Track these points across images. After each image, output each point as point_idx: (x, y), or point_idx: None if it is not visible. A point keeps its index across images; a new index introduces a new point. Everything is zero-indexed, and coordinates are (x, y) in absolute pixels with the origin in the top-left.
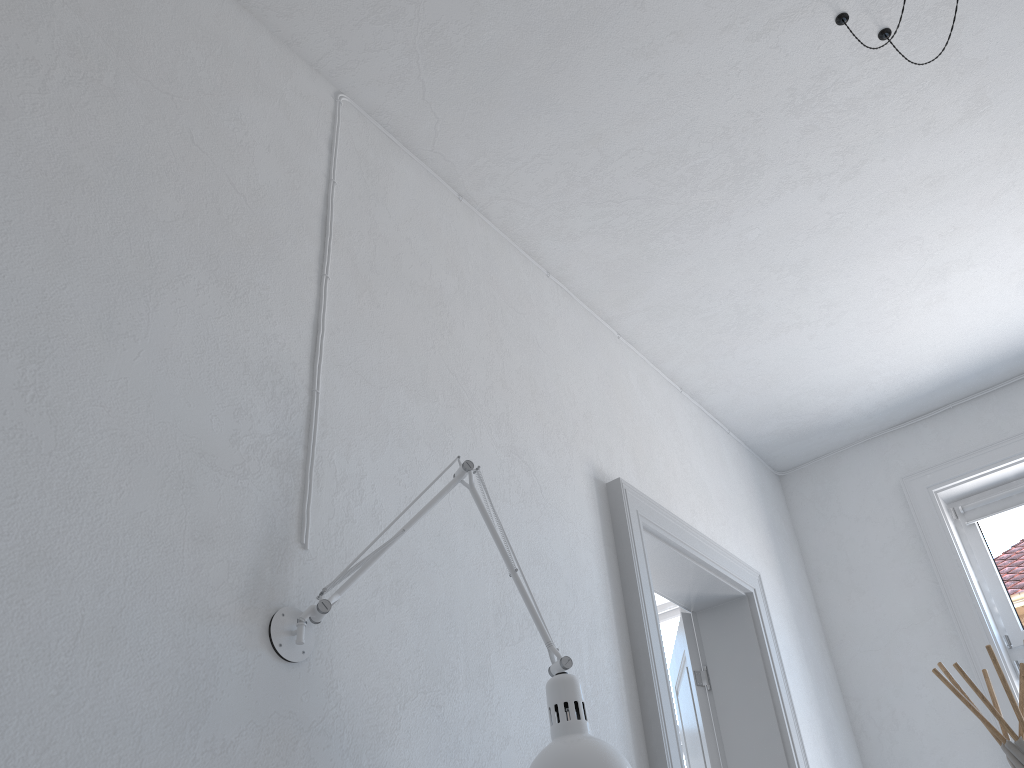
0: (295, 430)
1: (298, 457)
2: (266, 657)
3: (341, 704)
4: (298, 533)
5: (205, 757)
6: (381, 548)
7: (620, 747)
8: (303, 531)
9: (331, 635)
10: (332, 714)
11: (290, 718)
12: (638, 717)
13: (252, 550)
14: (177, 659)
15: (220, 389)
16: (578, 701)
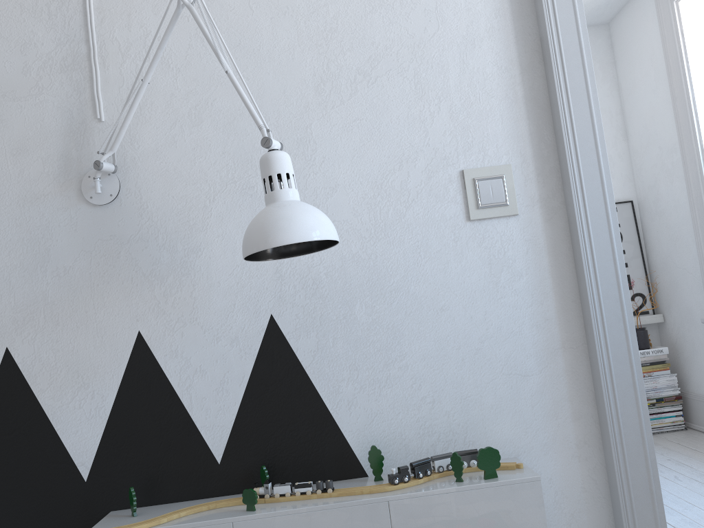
0: (75, 33)
1: (82, 53)
2: (85, 208)
3: (153, 217)
4: (94, 112)
5: (54, 280)
6: (128, 103)
7: (506, 146)
8: (96, 110)
9: (136, 174)
10: (146, 226)
11: (112, 240)
12: (543, 106)
13: (58, 143)
14: (22, 232)
15: (6, 38)
16: (272, 175)
